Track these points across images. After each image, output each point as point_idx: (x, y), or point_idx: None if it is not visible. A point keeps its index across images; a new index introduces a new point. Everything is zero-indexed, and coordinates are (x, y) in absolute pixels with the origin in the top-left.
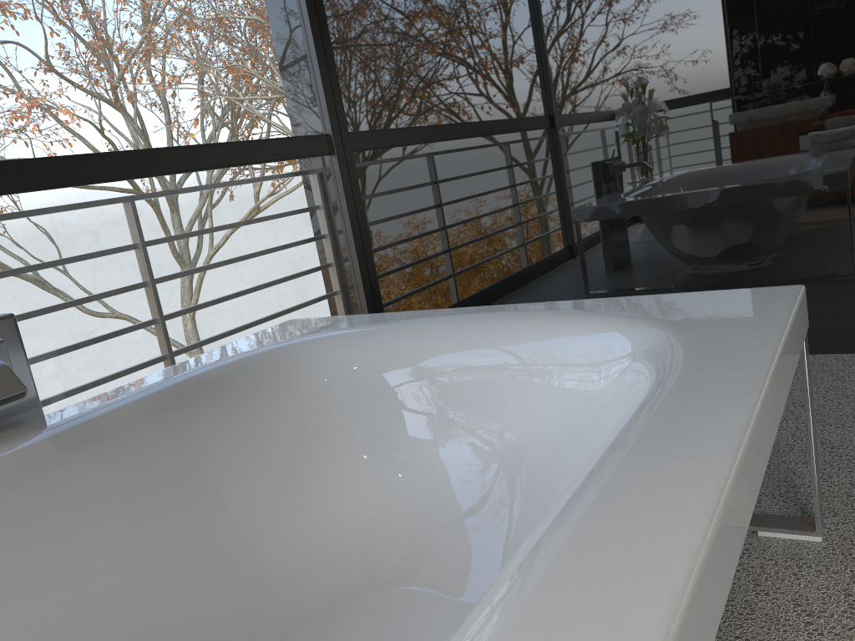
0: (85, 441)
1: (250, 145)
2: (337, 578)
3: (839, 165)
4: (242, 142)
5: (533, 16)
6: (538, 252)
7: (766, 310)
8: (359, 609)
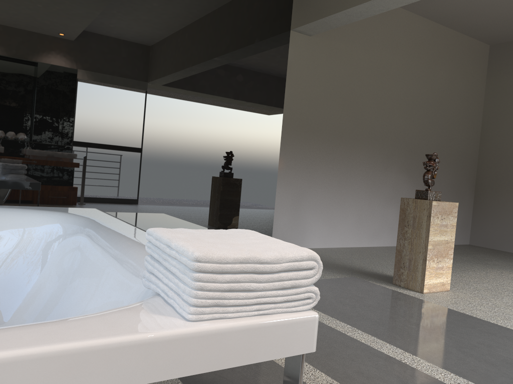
0: None
1: None
2: None
3: (65, 176)
4: None
5: None
6: None
7: (96, 212)
8: None
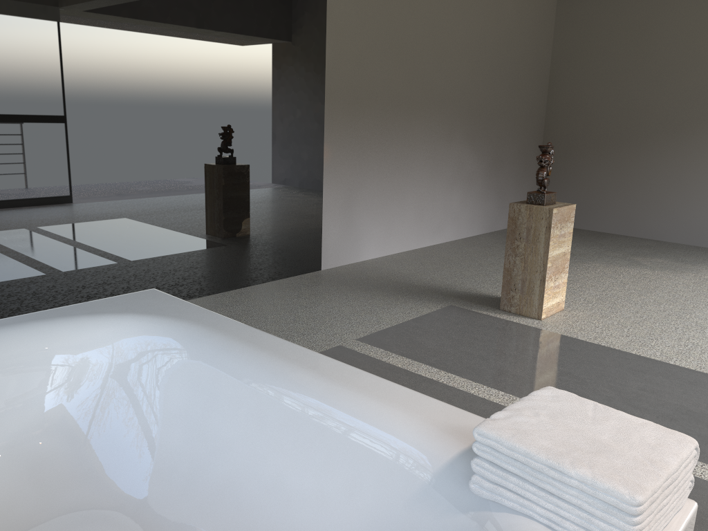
0: None
1: None
2: None
3: (38, 217)
4: None
5: None
6: None
7: (172, 301)
8: None
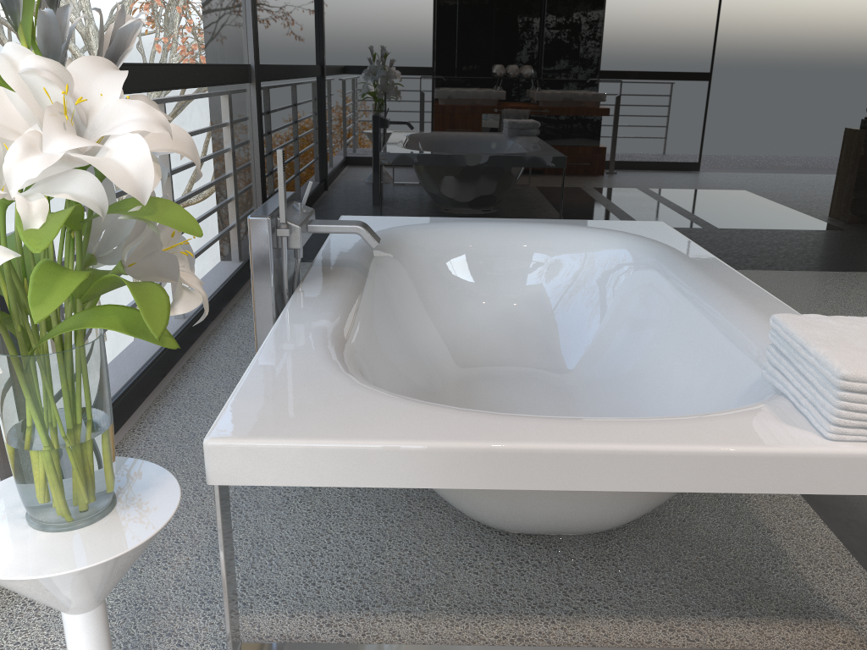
0: (369, 275)
1: (226, 69)
2: (452, 366)
3: (608, 158)
4: (224, 65)
5: (441, 19)
6: (415, 186)
7: (666, 230)
8: (475, 378)
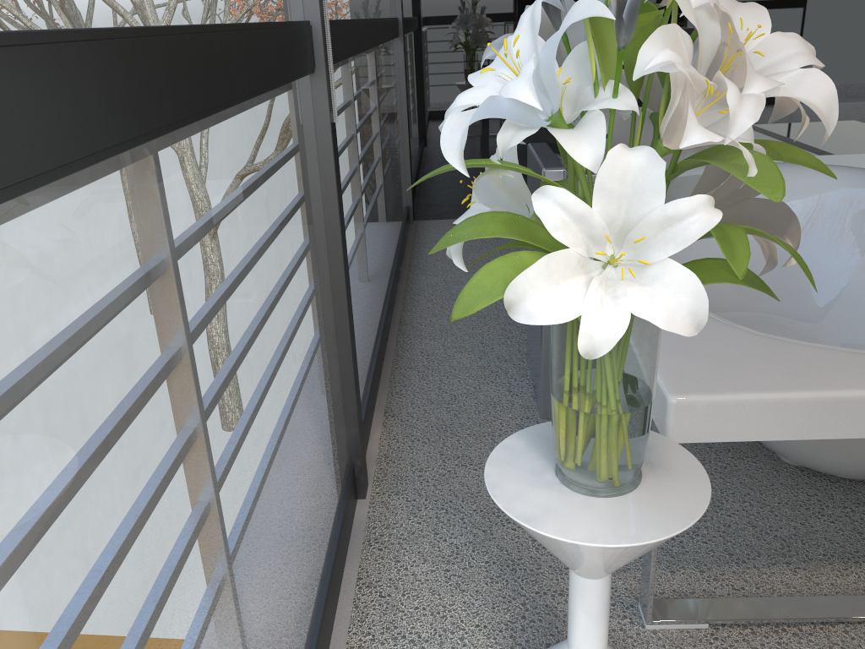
0: None
1: (391, 23)
2: None
3: None
4: (390, 19)
5: None
6: None
7: None
8: None
